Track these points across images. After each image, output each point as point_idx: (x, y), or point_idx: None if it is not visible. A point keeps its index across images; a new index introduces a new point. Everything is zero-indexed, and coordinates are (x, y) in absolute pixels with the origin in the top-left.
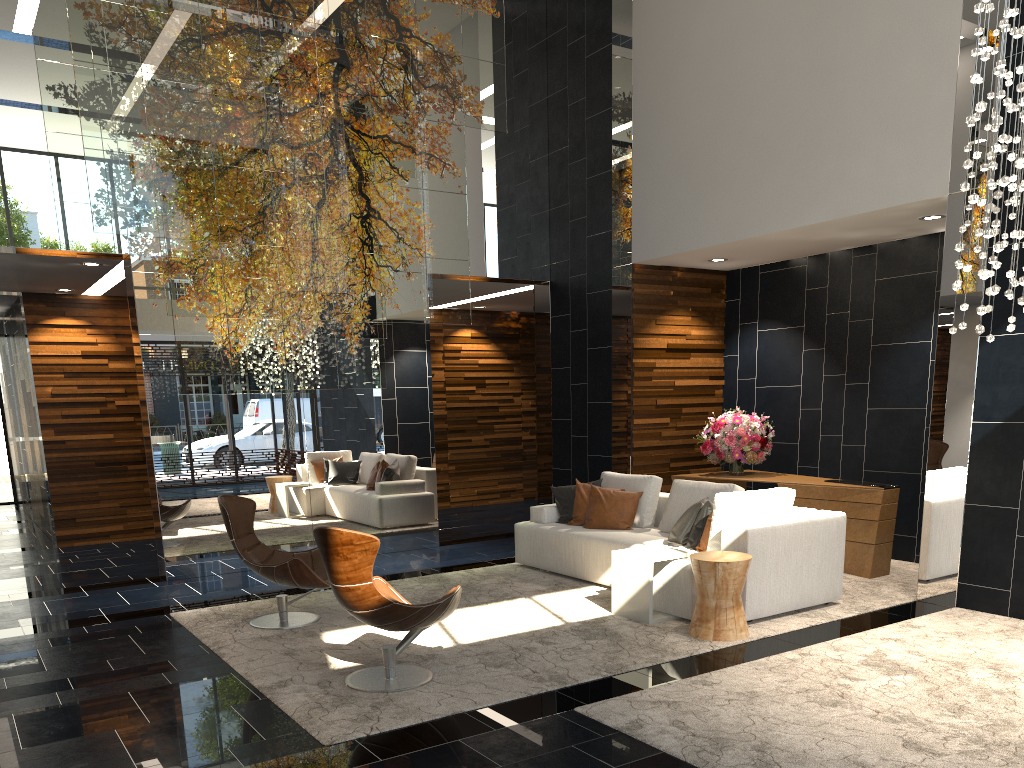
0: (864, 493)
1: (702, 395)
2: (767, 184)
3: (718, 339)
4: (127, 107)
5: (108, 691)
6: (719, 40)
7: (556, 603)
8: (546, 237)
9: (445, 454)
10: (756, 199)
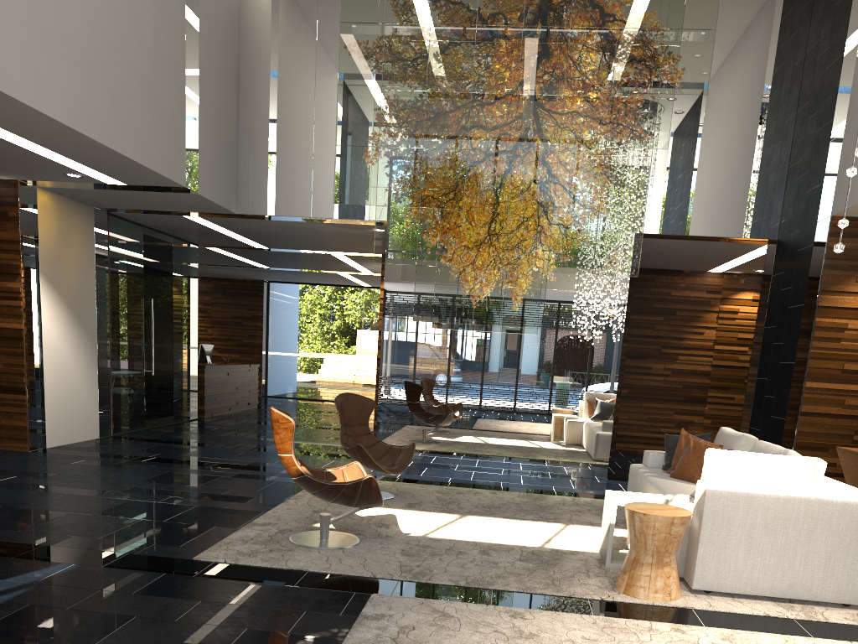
0: None
1: None
2: None
3: None
4: (368, 113)
5: (190, 503)
6: None
7: (575, 533)
8: (779, 195)
9: (702, 408)
10: None
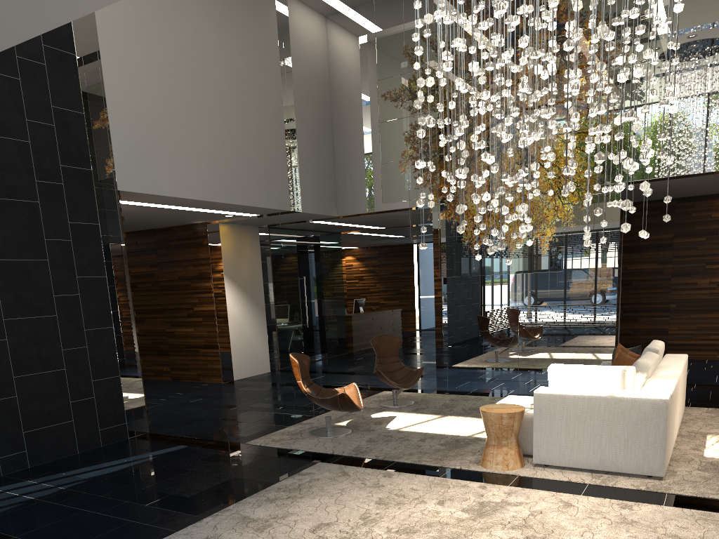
0: None
1: None
2: None
3: None
4: (399, 138)
5: (279, 411)
6: None
7: None
8: None
9: None
10: None
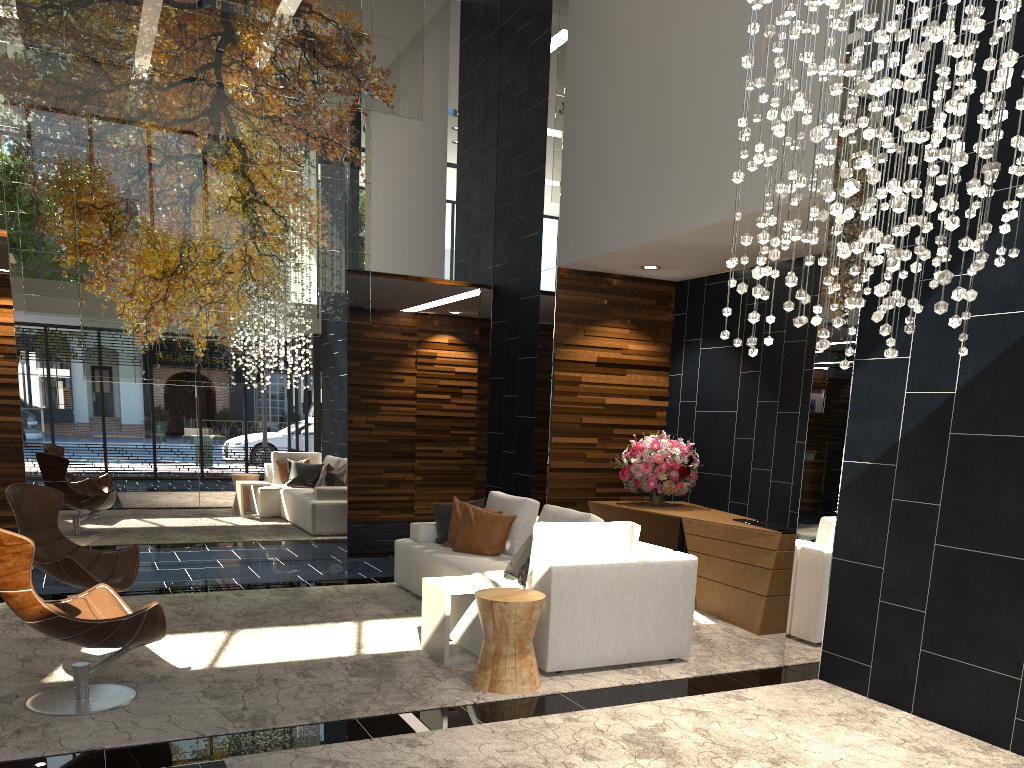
0: (762, 536)
1: (640, 416)
2: (672, 180)
3: (663, 356)
4: None
5: None
6: (638, 19)
7: (378, 631)
8: (490, 237)
9: (412, 463)
10: (662, 196)
